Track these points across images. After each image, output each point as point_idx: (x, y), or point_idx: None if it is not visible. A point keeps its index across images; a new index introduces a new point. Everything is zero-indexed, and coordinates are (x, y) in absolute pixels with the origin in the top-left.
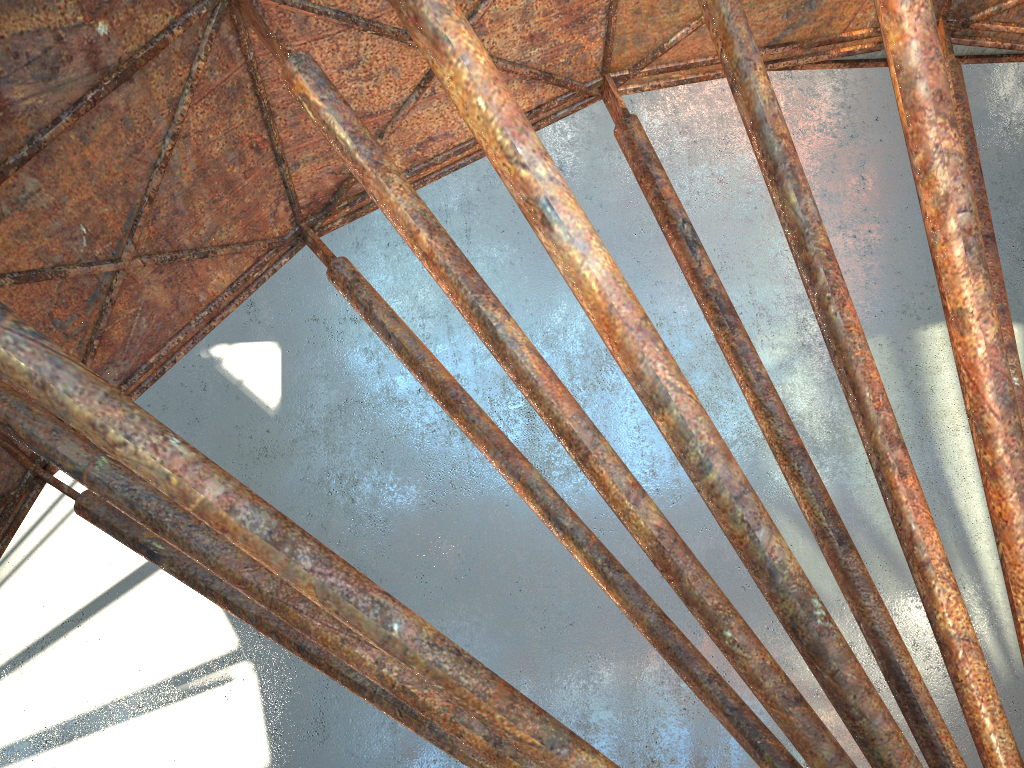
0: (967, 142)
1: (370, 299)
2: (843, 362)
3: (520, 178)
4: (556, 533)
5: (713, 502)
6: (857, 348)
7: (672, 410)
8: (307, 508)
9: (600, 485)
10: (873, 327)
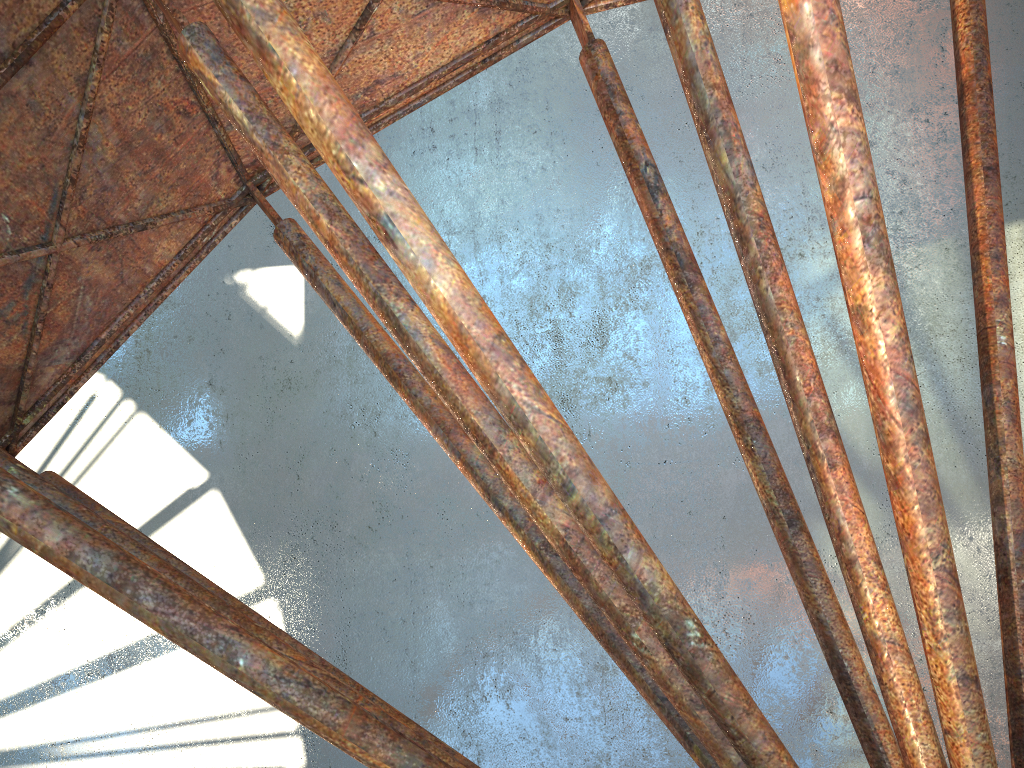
0: (977, 53)
1: (315, 265)
2: (774, 342)
3: (359, 194)
4: (496, 513)
5: (580, 523)
6: (788, 327)
7: (531, 431)
8: (330, 442)
9: (507, 482)
10: (940, 229)
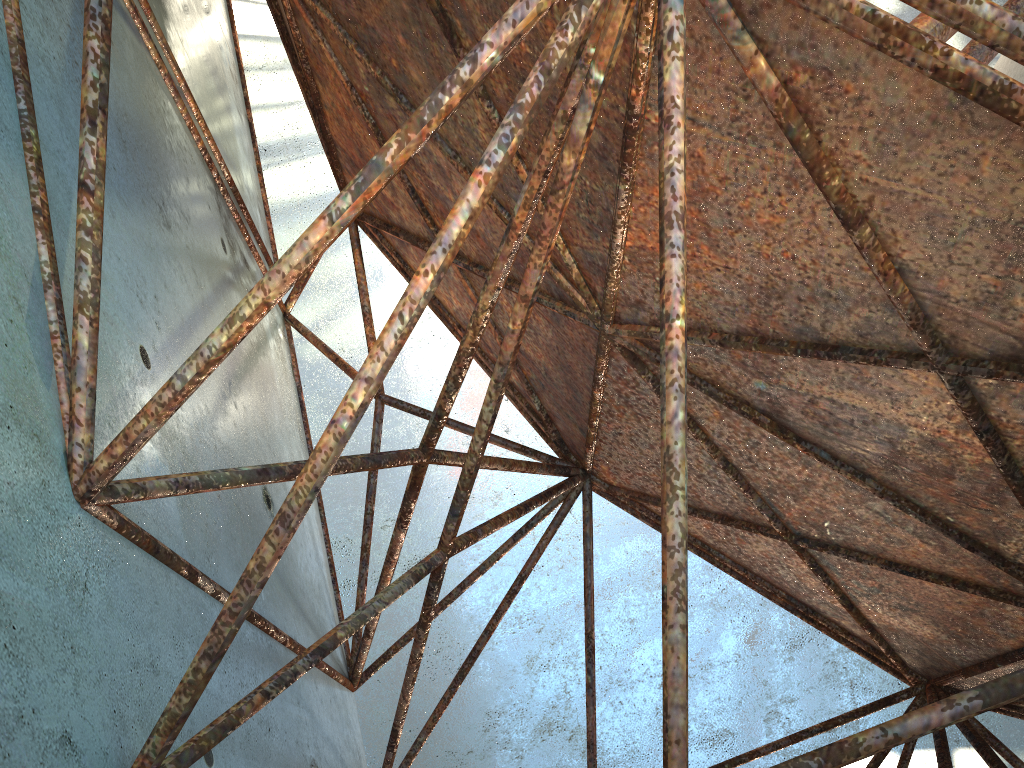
0: None
1: None
2: None
3: None
4: None
5: None
6: None
7: None
8: None
9: None
10: None
